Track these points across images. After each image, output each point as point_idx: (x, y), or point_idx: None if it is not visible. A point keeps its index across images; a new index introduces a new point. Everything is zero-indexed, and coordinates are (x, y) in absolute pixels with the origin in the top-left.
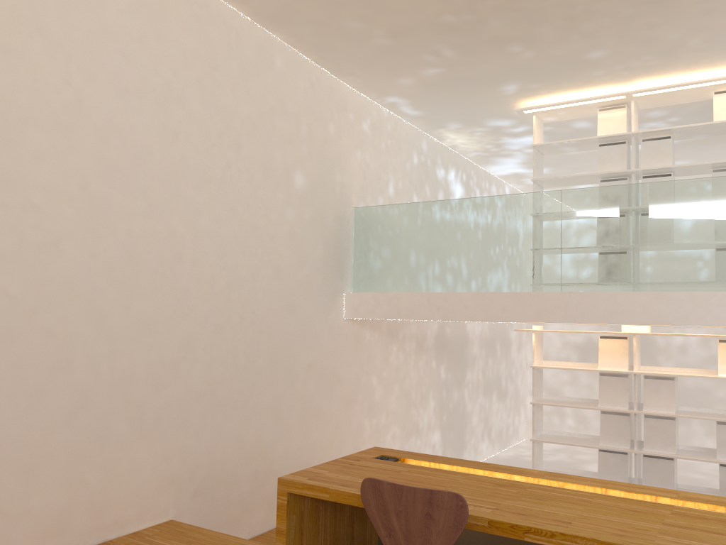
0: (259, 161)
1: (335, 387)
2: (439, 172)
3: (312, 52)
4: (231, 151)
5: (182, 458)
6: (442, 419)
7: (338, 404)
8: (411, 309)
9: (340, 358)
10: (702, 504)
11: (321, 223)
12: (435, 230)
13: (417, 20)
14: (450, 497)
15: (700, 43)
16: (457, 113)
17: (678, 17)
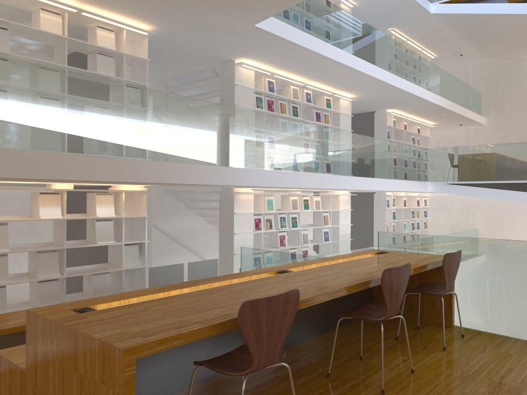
0: None
1: None
2: None
3: None
4: None
5: None
6: None
7: None
8: None
9: None
10: (266, 273)
11: None
12: None
13: None
14: (294, 293)
15: None
16: None
17: None
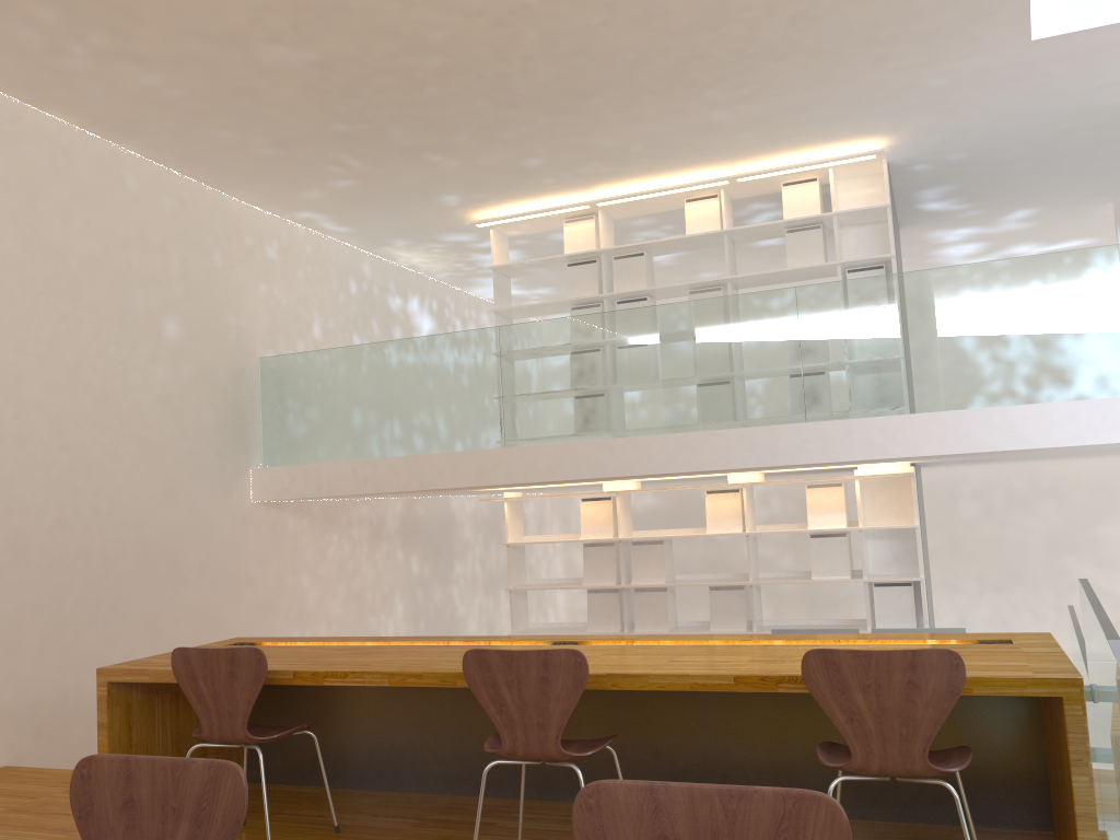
0: (109, 309)
1: (244, 591)
2: (393, 302)
3: (179, 164)
4: (66, 299)
5: (17, 689)
6: (419, 627)
7: (250, 613)
8: (334, 483)
9: (250, 554)
10: (526, 642)
11: (209, 381)
12: (360, 381)
13: (302, 129)
14: (250, 652)
15: (644, 150)
16: (398, 228)
17: (603, 125)
